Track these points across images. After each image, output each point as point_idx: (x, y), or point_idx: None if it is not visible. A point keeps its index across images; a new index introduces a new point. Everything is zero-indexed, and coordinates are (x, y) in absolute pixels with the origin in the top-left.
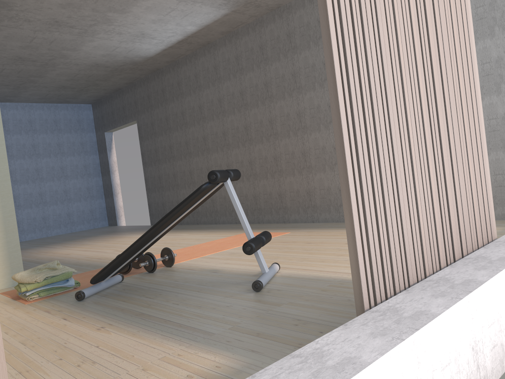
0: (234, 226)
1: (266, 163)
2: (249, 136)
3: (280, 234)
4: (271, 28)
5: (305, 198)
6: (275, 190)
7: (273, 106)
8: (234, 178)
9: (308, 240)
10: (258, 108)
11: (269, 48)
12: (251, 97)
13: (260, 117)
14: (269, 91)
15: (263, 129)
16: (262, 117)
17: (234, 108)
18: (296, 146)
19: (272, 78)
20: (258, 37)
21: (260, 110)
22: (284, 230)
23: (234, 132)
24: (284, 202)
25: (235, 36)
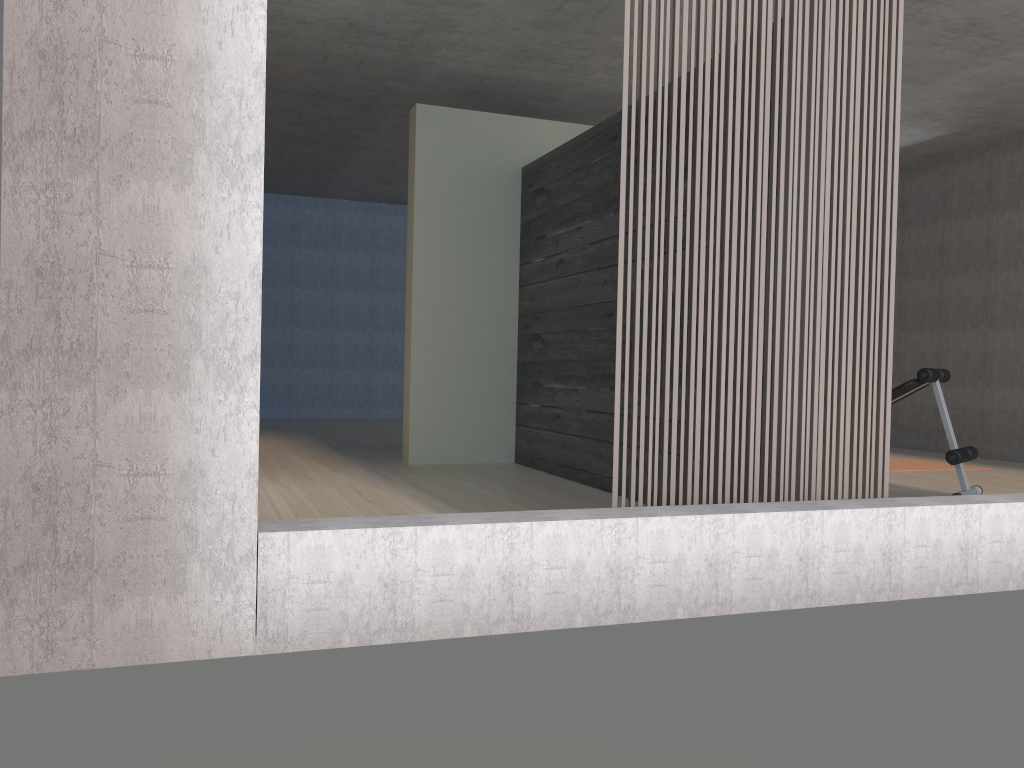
0: (893, 450)
1: (966, 361)
2: (943, 317)
3: (975, 468)
4: (1012, 159)
5: (1023, 425)
6: (974, 406)
7: (994, 277)
8: (943, 380)
9: (1022, 479)
10: (966, 276)
11: (1003, 189)
12: (958, 258)
13: (967, 290)
14: (990, 253)
15: (970, 310)
16: (971, 291)
17: (925, 271)
18: (1023, 343)
19: (1000, 234)
20: (986, 169)
21: (969, 280)
22: (982, 465)
23: (917, 308)
24: (986, 426)
25: (946, 161)
